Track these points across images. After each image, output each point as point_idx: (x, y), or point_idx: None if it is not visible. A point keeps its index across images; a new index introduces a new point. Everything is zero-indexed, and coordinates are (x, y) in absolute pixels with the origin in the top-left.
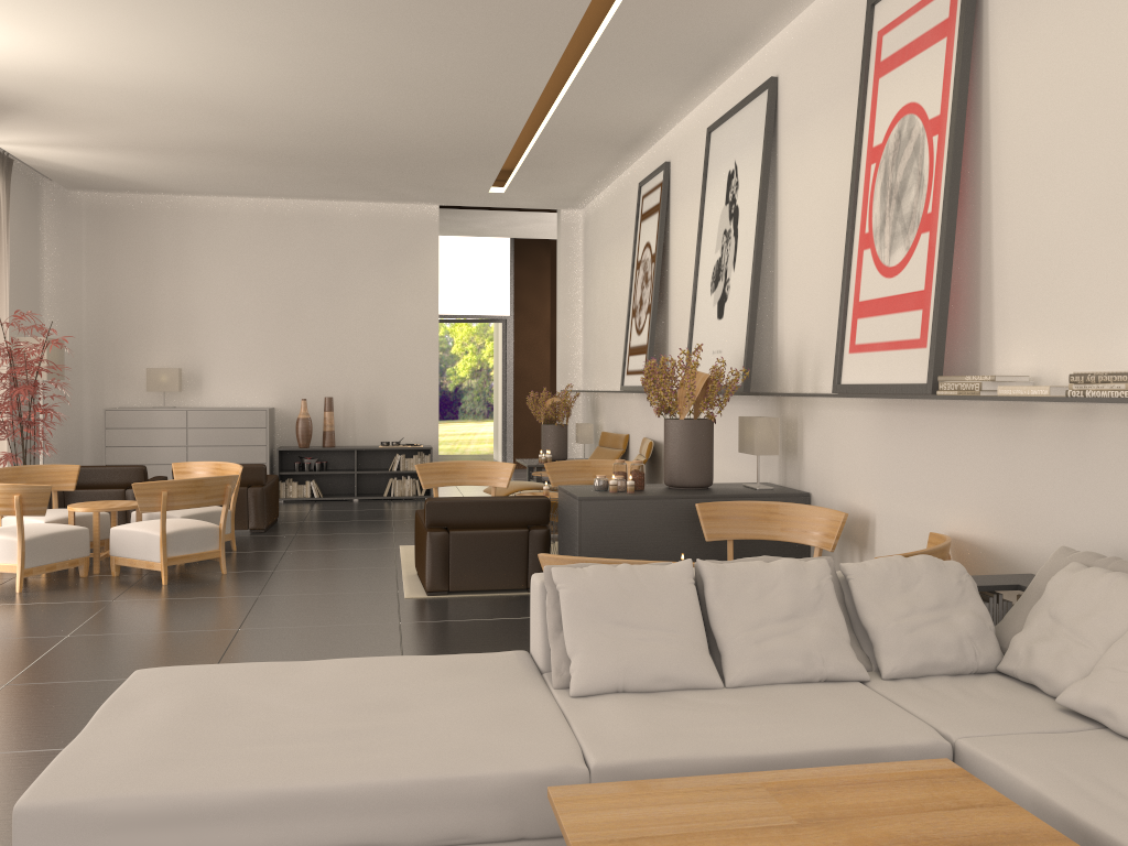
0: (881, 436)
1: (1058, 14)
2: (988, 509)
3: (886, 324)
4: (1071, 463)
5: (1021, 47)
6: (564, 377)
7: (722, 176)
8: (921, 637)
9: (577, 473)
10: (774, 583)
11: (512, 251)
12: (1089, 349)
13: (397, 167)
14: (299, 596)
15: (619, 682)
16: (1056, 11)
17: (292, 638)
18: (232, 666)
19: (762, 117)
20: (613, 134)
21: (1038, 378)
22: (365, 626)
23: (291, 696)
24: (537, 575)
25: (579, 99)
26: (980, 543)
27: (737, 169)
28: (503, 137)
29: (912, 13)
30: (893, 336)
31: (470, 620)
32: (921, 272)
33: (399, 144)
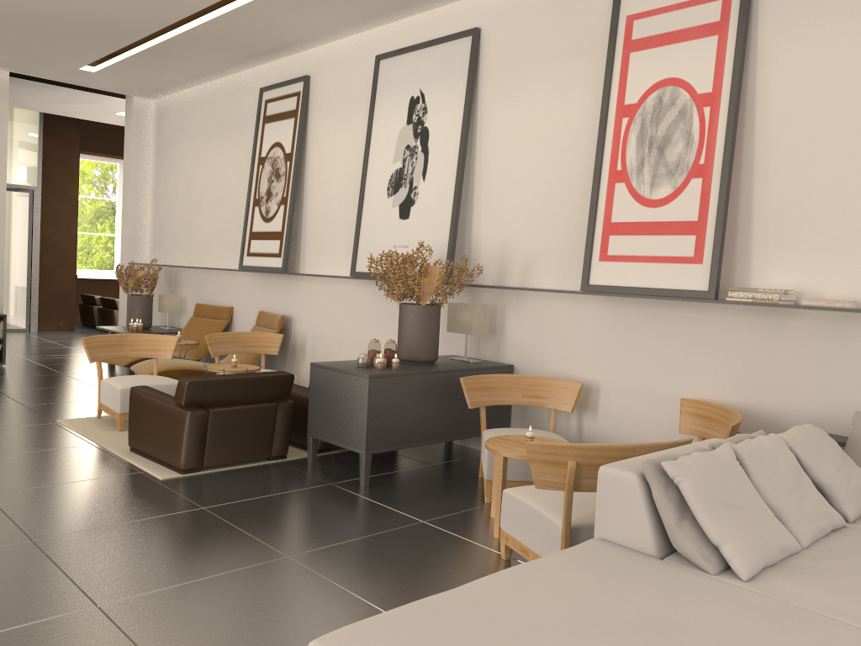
0: (610, 325)
1: (835, 40)
2: (738, 382)
3: (648, 242)
4: (831, 352)
5: (794, 57)
6: (132, 251)
7: (402, 100)
8: (854, 487)
9: (229, 344)
10: (775, 457)
11: (42, 126)
12: (856, 276)
13: (3, 27)
14: (38, 490)
15: (765, 560)
16: (834, 38)
17: (117, 542)
18: (413, 612)
19: (464, 58)
20: (259, 42)
21: (799, 292)
22: (173, 516)
23: (562, 638)
24: (613, 468)
25: (266, 5)
26: (728, 406)
27: (426, 96)
28: (155, 22)
29: (673, 10)
30: (659, 252)
31: (267, 496)
32: (693, 207)
33: (33, 5)
